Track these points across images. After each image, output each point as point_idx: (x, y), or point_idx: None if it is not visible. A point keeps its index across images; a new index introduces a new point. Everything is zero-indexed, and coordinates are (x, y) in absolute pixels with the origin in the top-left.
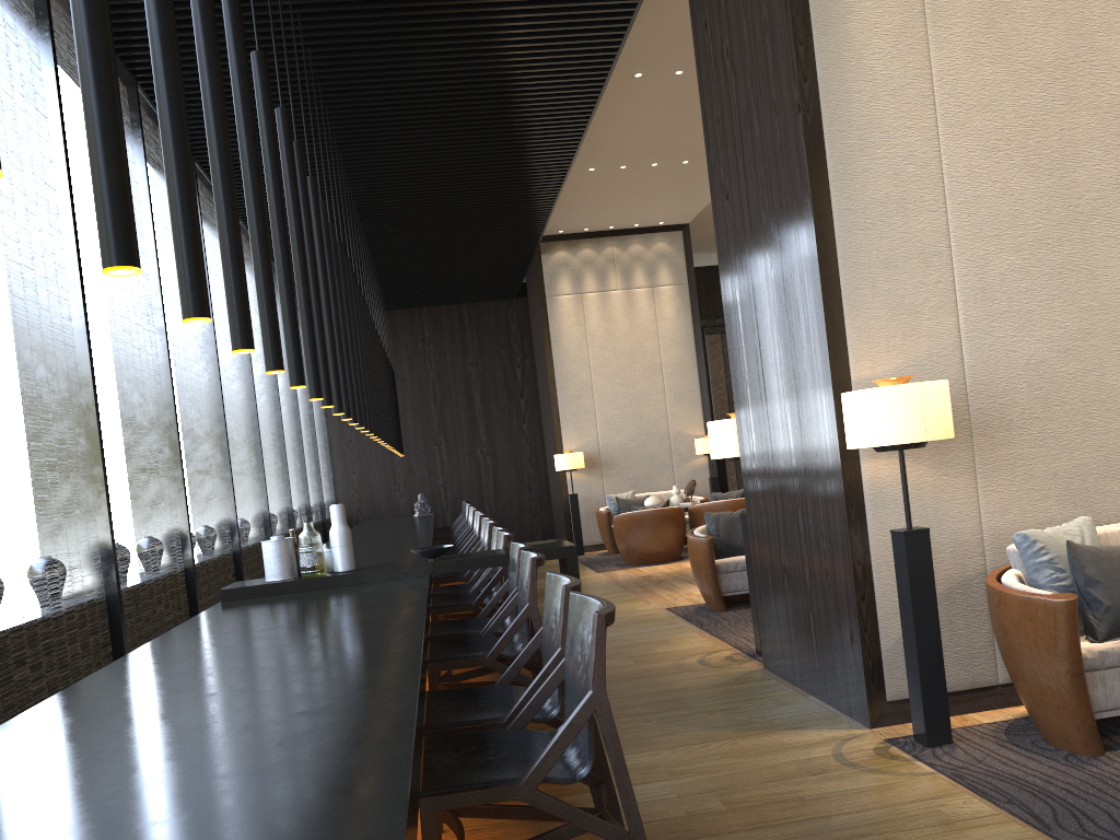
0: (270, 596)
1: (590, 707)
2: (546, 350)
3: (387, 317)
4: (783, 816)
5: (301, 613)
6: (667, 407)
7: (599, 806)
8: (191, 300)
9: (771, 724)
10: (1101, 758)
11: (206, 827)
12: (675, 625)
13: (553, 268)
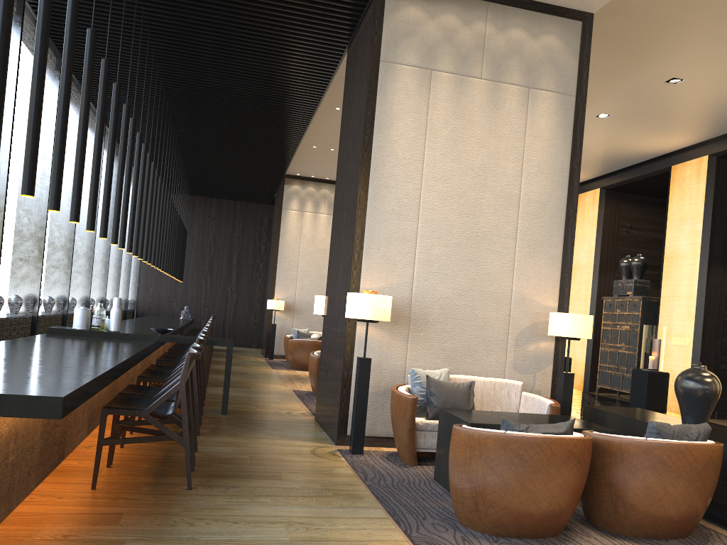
0: (72, 335)
1: (177, 387)
2: (276, 239)
3: (191, 199)
4: (270, 463)
5: (83, 343)
6: None
7: (180, 433)
8: (53, 203)
9: (296, 437)
10: (414, 466)
11: (16, 380)
12: (290, 397)
13: (290, 194)
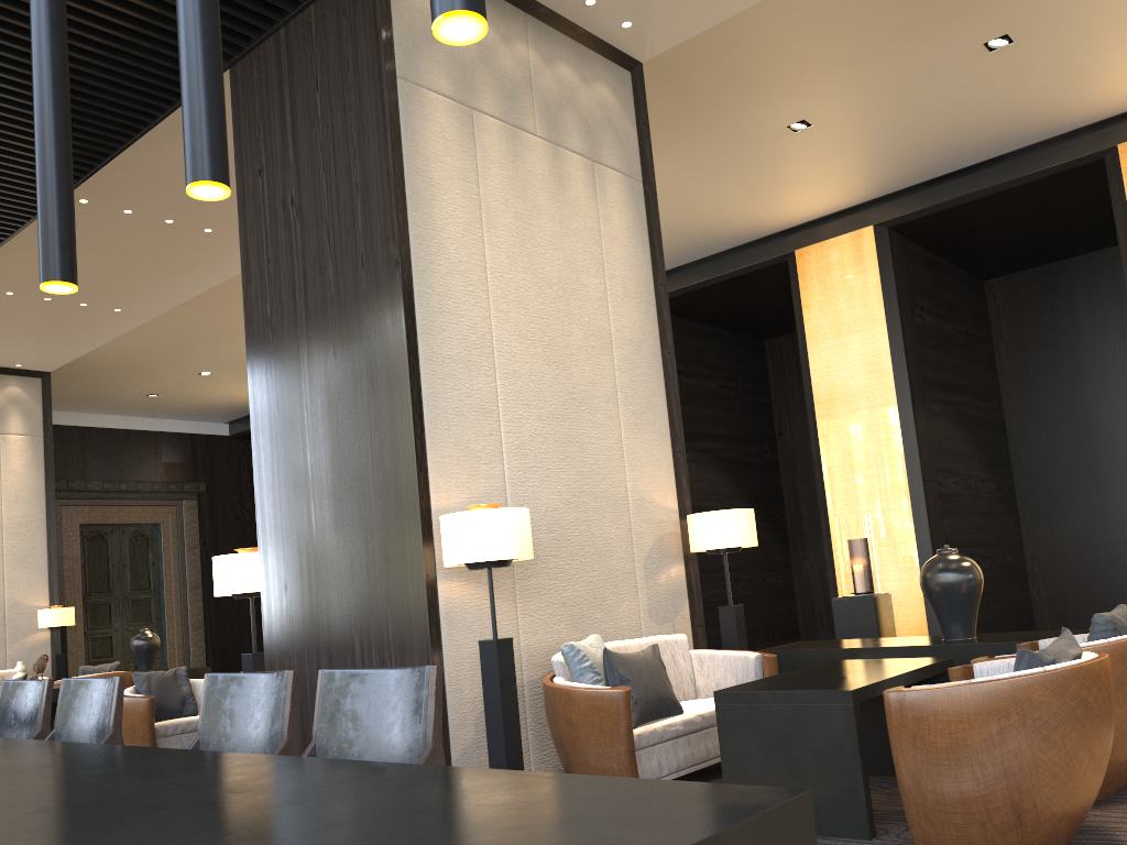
0: None
1: (431, 762)
2: None
3: None
4: None
5: None
6: (5, 572)
7: None
8: (66, 261)
9: None
10: None
11: (394, 820)
12: None
13: None
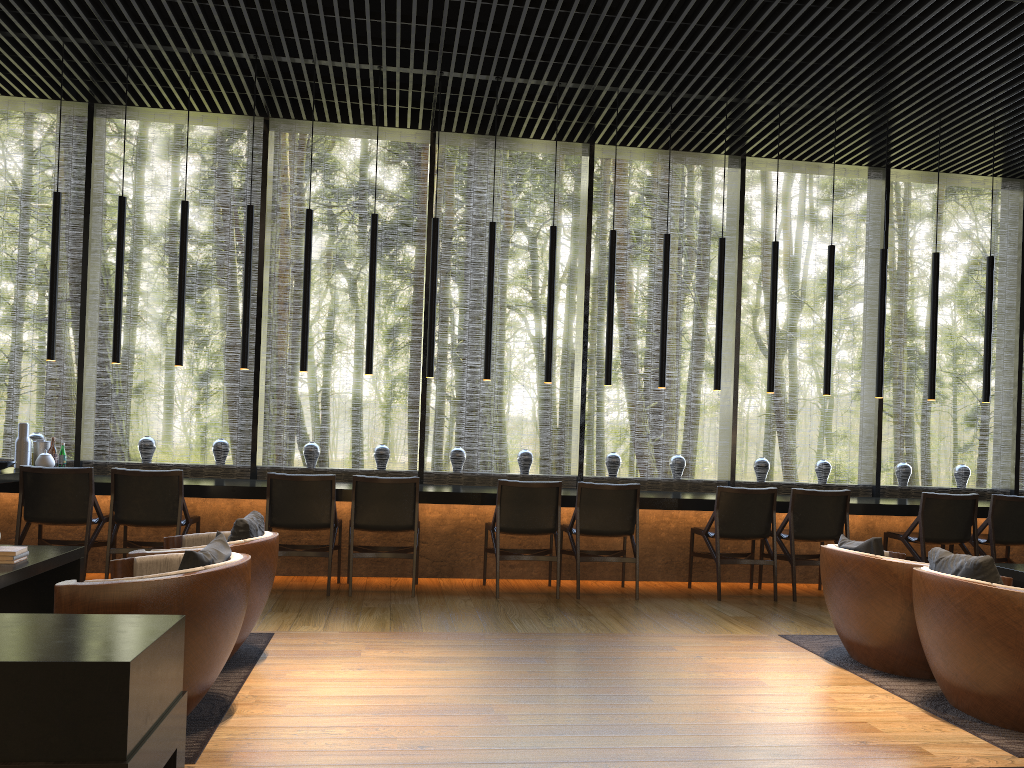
0: None
1: None
2: None
3: None
4: None
5: None
6: None
7: None
8: None
9: None
10: None
11: None
12: None
13: None
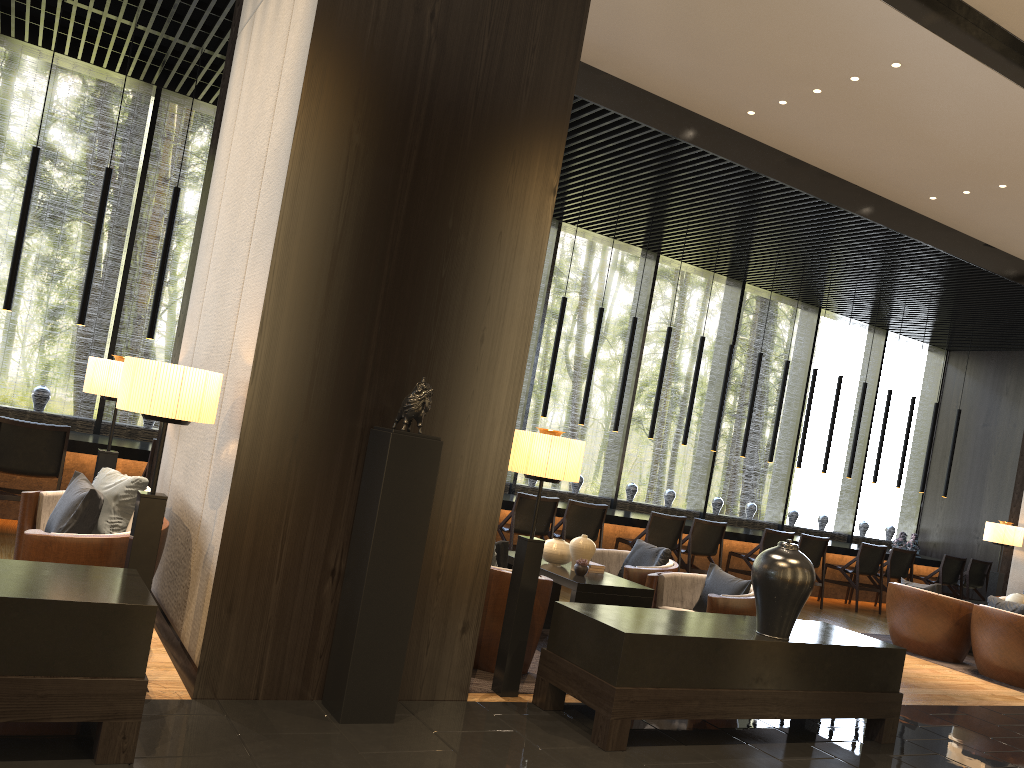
0: None
1: None
2: None
3: (1017, 358)
4: None
5: None
6: None
7: None
8: None
9: None
10: None
11: None
12: None
13: None
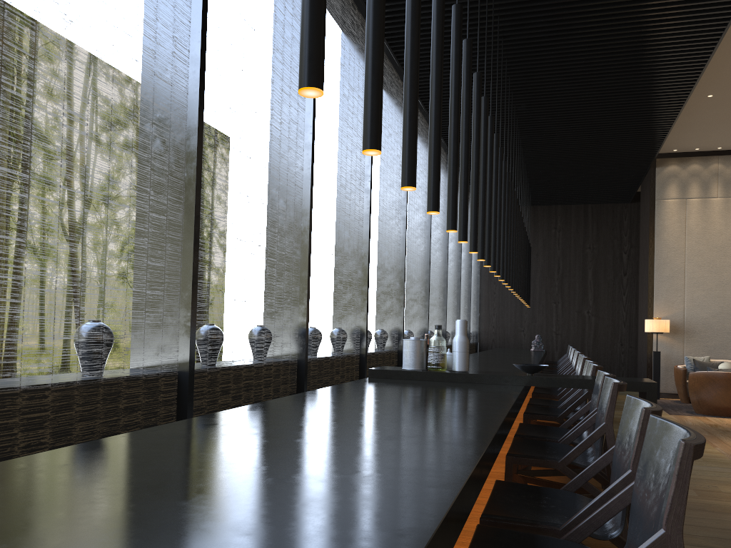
0: (402, 380)
1: None
2: (649, 240)
3: (532, 210)
4: None
5: (413, 394)
6: None
7: None
8: (306, 71)
9: None
10: None
11: None
12: None
13: (664, 178)
